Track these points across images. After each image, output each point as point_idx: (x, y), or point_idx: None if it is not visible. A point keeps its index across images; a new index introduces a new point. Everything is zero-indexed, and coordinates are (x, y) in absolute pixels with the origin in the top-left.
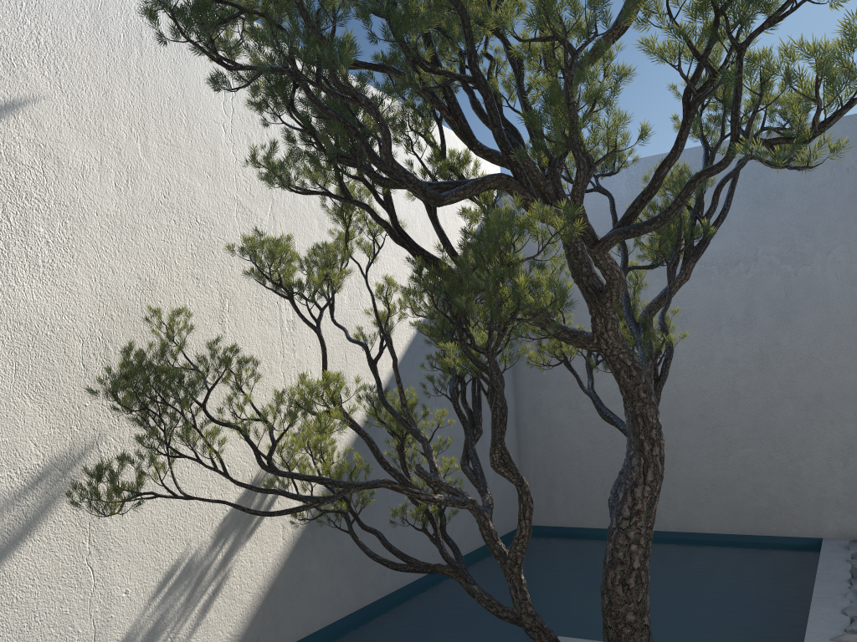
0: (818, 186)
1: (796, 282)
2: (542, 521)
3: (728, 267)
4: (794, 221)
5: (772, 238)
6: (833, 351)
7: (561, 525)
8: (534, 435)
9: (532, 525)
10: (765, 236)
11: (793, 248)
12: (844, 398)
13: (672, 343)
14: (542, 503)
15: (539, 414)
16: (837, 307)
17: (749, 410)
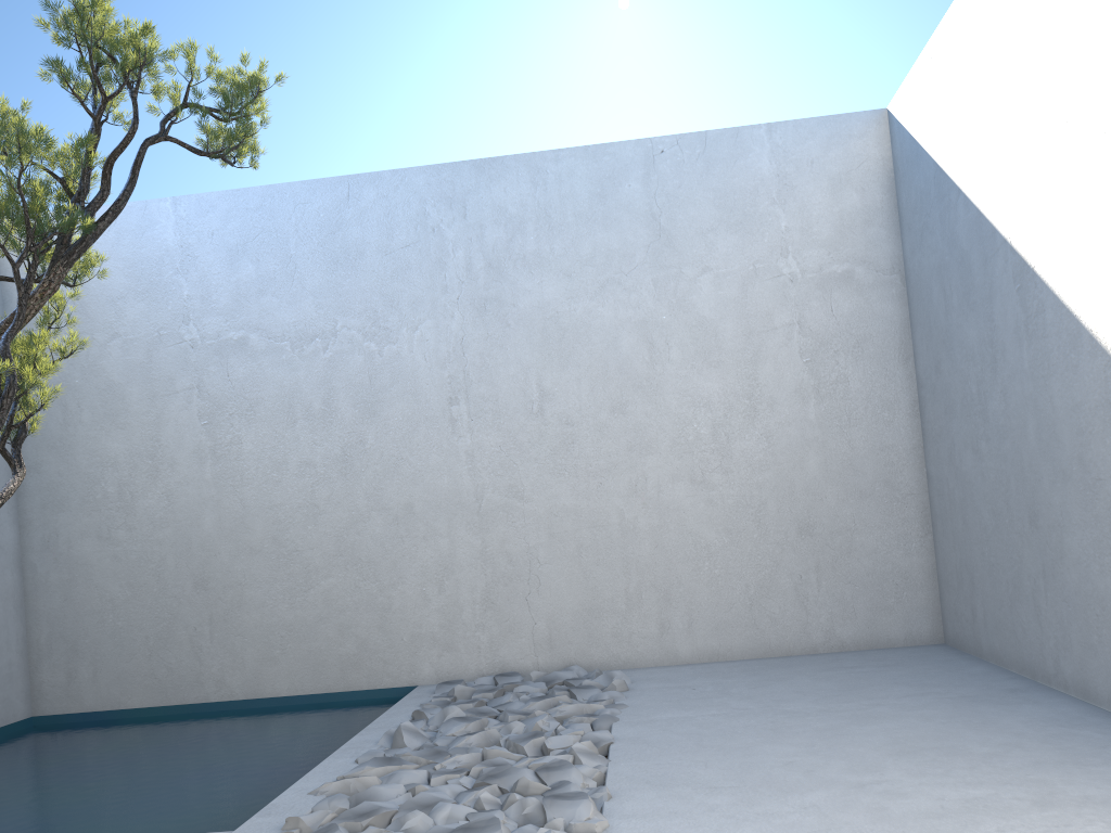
0: (402, 247)
1: (381, 365)
2: (61, 707)
3: (303, 344)
4: (378, 289)
5: (354, 308)
6: (424, 450)
7: (88, 710)
8: (48, 582)
9: (46, 715)
10: (345, 305)
11: (378, 322)
12: (437, 507)
13: (16, 375)
14: (61, 681)
15: (55, 549)
16: (427, 395)
17: (332, 529)
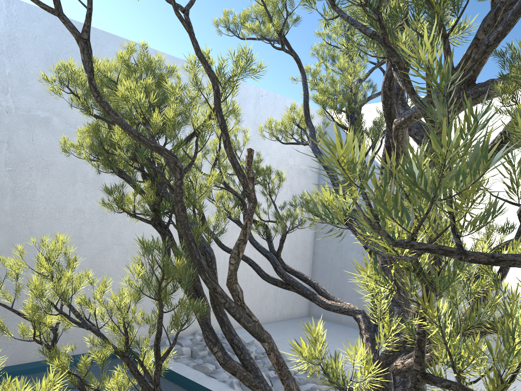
0: None
1: None
2: None
3: None
4: None
5: None
6: None
7: None
8: None
9: None
10: None
11: None
12: None
13: None
14: None
15: None
16: None
17: (89, 253)
